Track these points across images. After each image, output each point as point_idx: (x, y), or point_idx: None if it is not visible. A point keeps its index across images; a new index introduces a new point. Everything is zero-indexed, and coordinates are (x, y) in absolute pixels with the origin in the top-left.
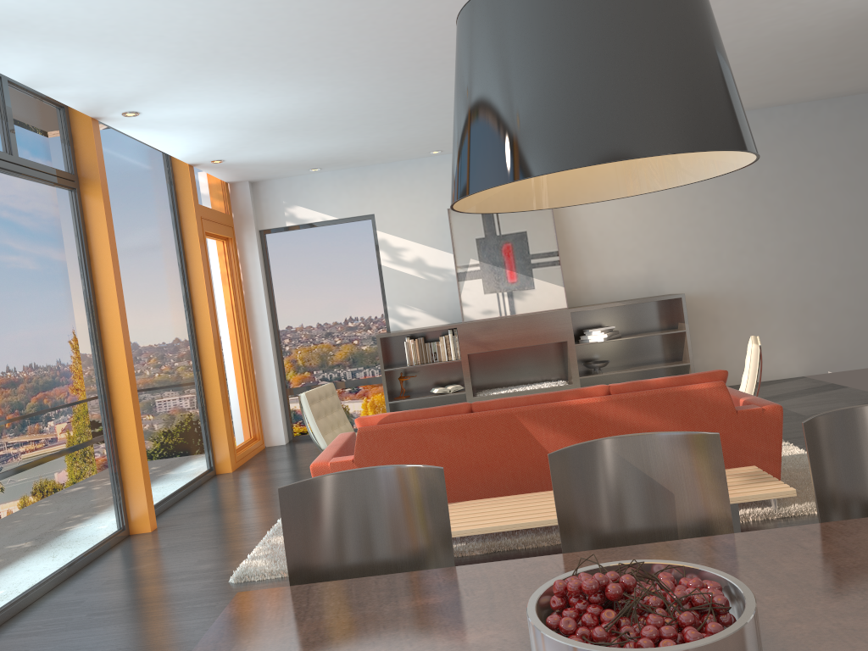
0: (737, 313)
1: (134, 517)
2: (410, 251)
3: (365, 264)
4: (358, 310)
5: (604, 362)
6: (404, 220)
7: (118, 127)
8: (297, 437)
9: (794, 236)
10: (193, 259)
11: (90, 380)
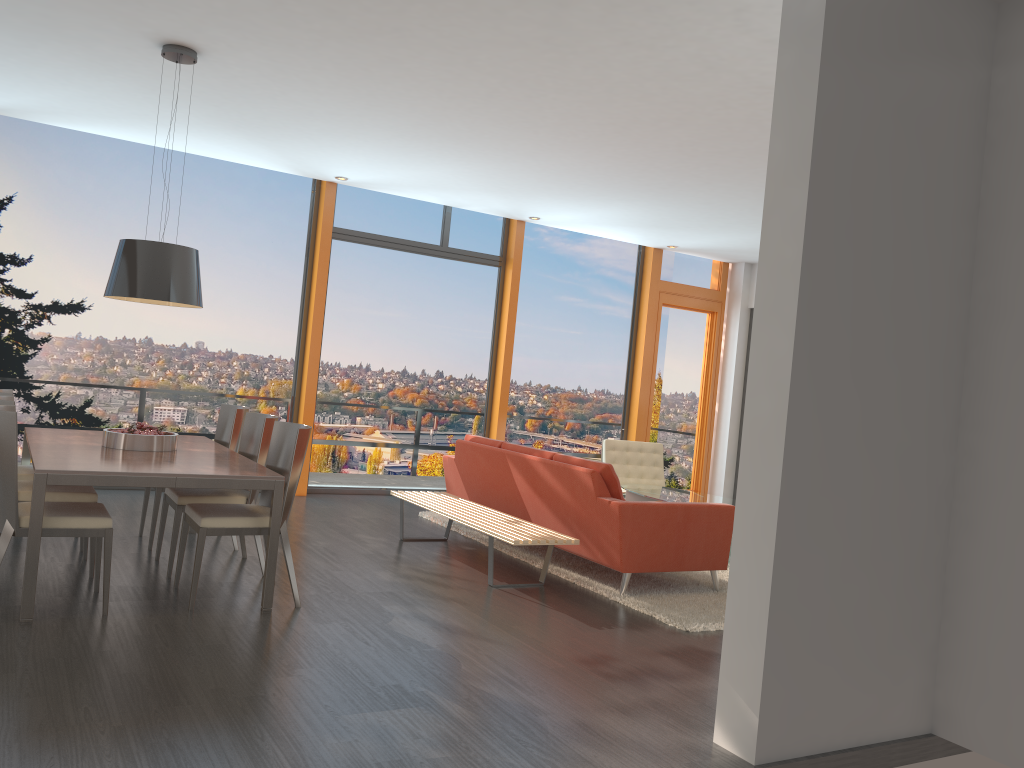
0: None
1: None
2: None
3: None
4: None
5: None
6: None
7: (546, 225)
8: None
9: None
10: (641, 325)
11: (477, 389)
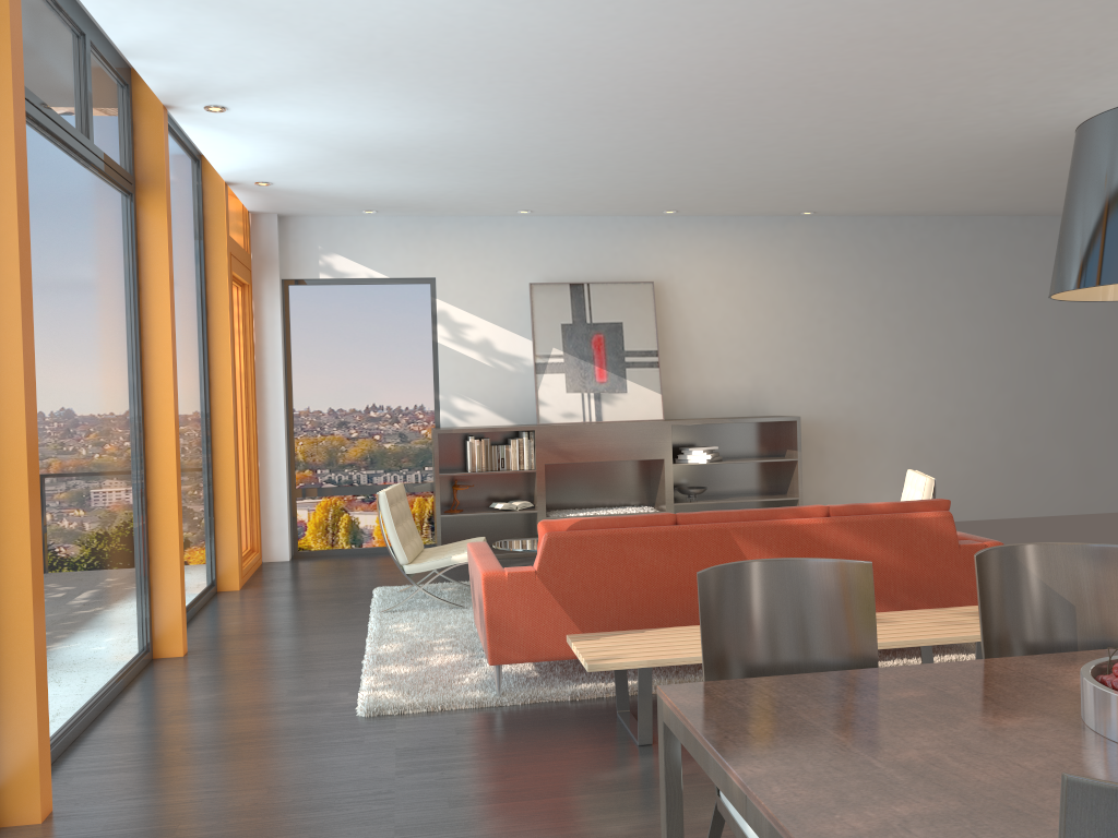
0: (846, 445)
1: (161, 635)
2: (476, 329)
3: (417, 339)
4: (402, 397)
5: (700, 488)
6: (473, 291)
7: (183, 122)
8: (303, 553)
9: (913, 364)
10: (217, 306)
11: (129, 448)
